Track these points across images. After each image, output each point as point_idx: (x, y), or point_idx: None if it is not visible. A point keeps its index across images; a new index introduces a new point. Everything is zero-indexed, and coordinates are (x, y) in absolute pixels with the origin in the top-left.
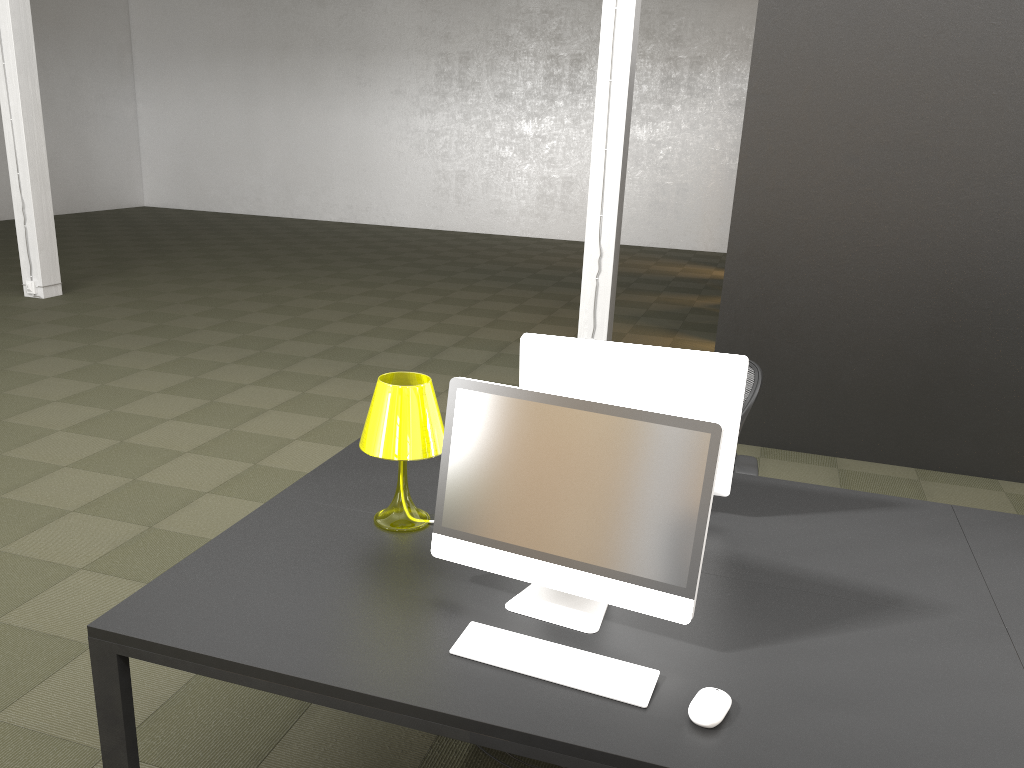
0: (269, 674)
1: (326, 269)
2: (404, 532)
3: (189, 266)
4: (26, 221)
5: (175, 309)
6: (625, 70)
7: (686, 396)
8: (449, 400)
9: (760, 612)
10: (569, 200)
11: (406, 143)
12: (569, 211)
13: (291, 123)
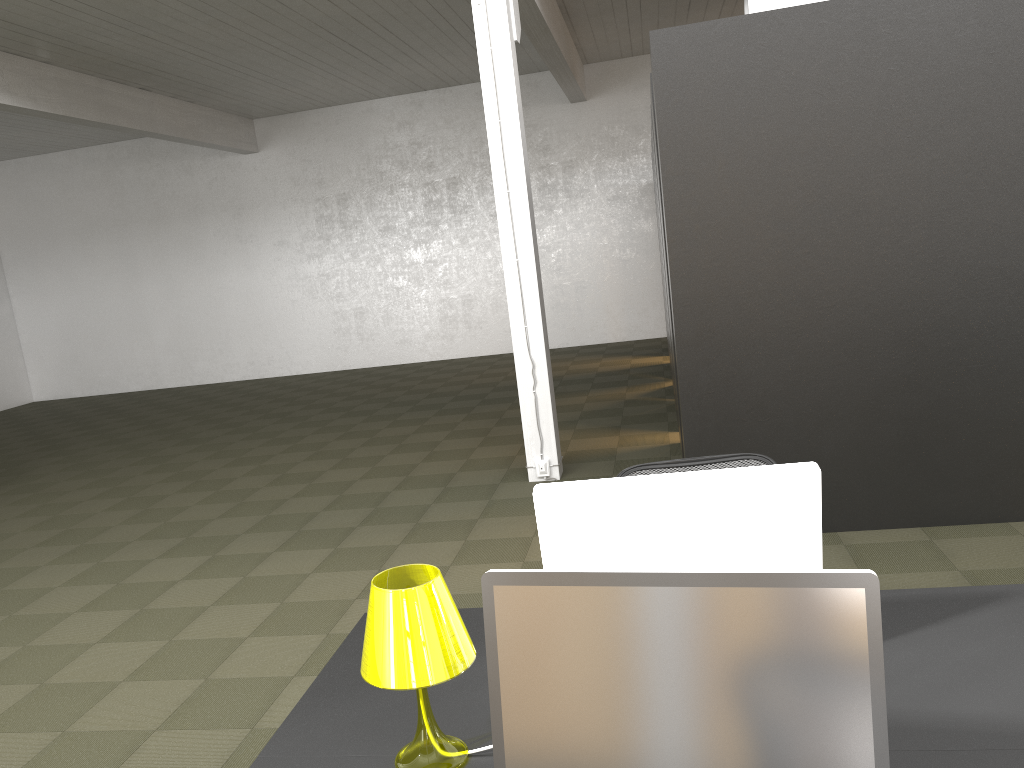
0: None
1: (240, 432)
2: None
3: (91, 457)
4: None
5: (83, 508)
6: (521, 179)
7: (752, 524)
8: (485, 603)
9: None
10: (472, 317)
11: (298, 290)
12: (474, 327)
13: (177, 291)
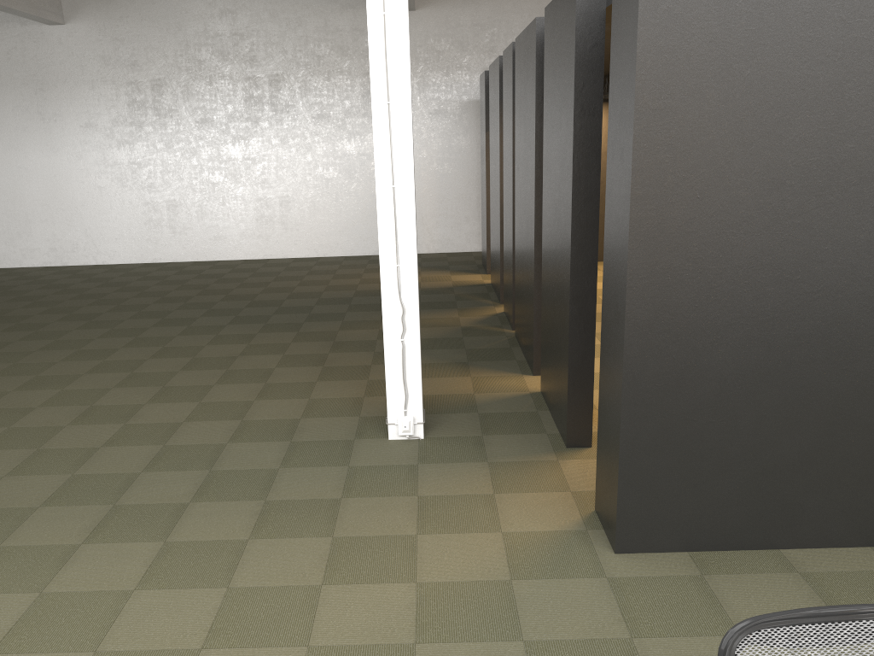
0: None
1: (39, 338)
2: None
3: None
4: None
5: None
6: (405, 89)
7: None
8: None
9: None
10: (289, 218)
11: (106, 177)
12: (291, 229)
13: None
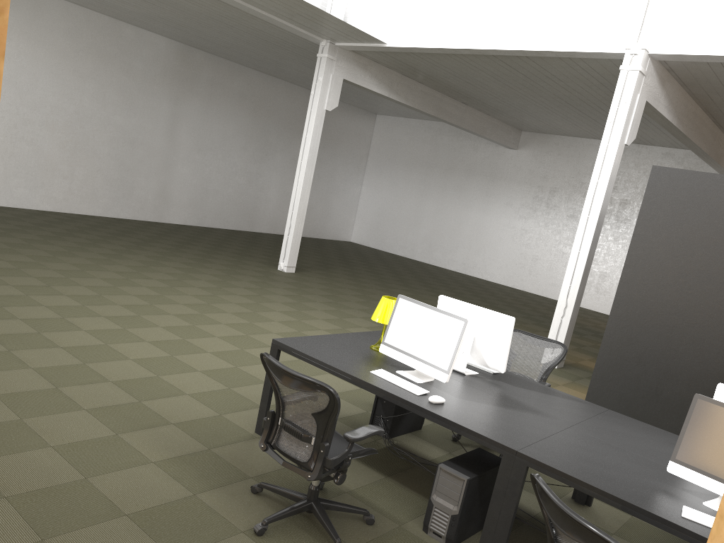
0: (316, 360)
1: (431, 291)
2: (378, 351)
3: (360, 274)
4: (289, 234)
5: (344, 290)
6: (597, 212)
7: (490, 328)
8: (396, 301)
9: (481, 397)
10: (601, 286)
11: (506, 233)
12: (600, 293)
13: (442, 211)
